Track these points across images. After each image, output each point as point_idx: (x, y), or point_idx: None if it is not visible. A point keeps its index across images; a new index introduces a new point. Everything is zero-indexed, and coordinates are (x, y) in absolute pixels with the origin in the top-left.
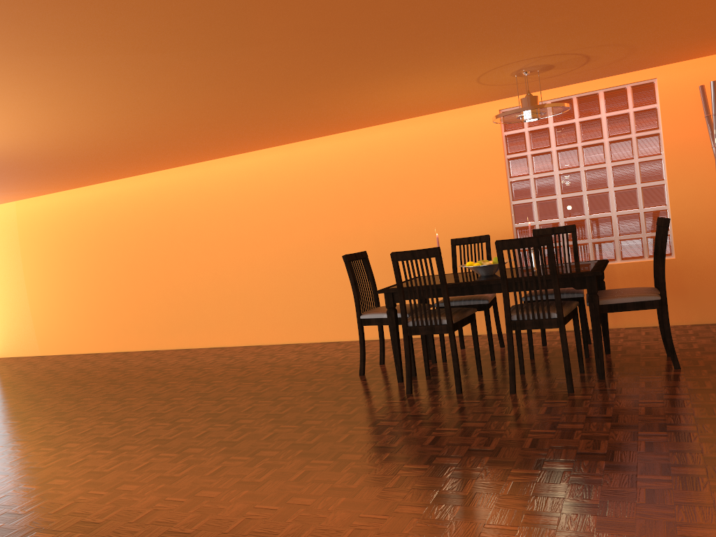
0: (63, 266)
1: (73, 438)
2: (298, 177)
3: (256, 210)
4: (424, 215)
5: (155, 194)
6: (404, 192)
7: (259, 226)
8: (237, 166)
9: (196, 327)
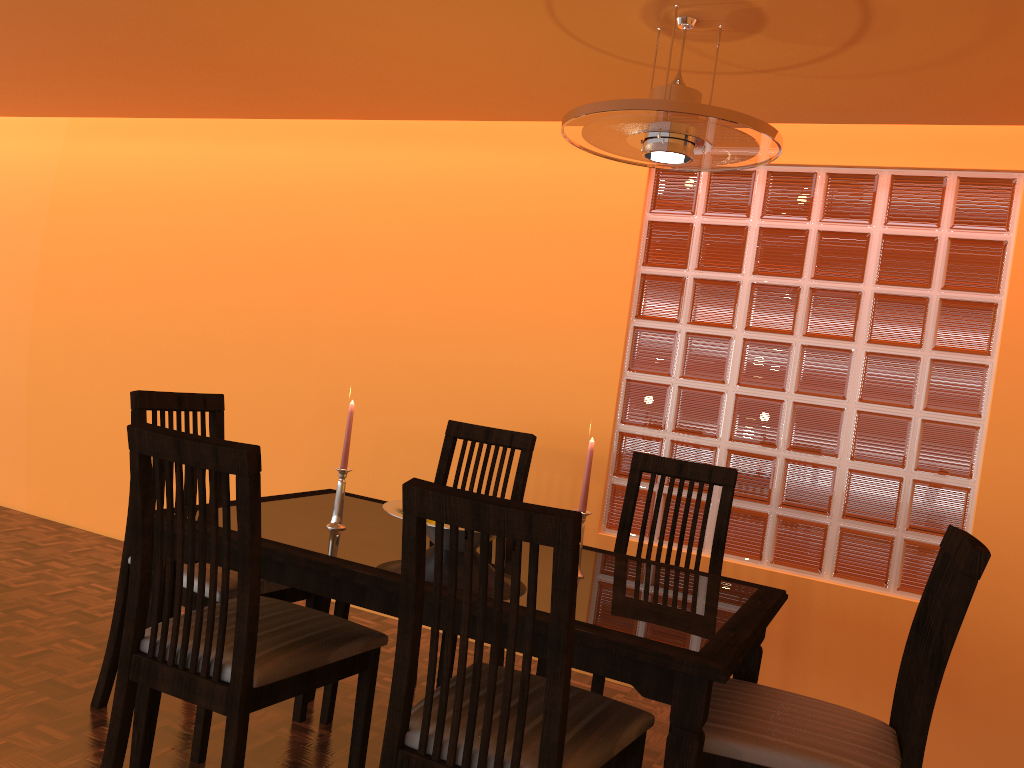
0: None
1: None
2: (224, 204)
3: (133, 250)
4: (439, 349)
5: None
6: (413, 290)
7: (128, 285)
8: (121, 152)
9: None
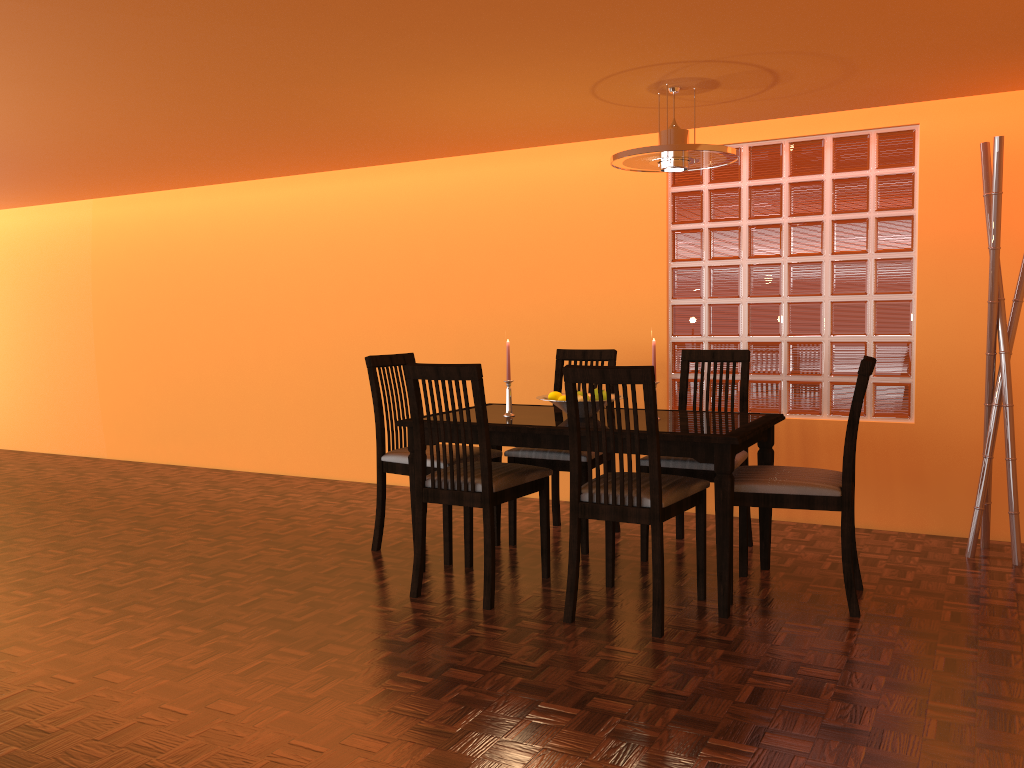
0: (26, 320)
1: None
2: (361, 224)
3: (296, 268)
4: (536, 305)
5: (158, 227)
6: (511, 266)
7: (297, 294)
8: (275, 197)
9: (197, 435)
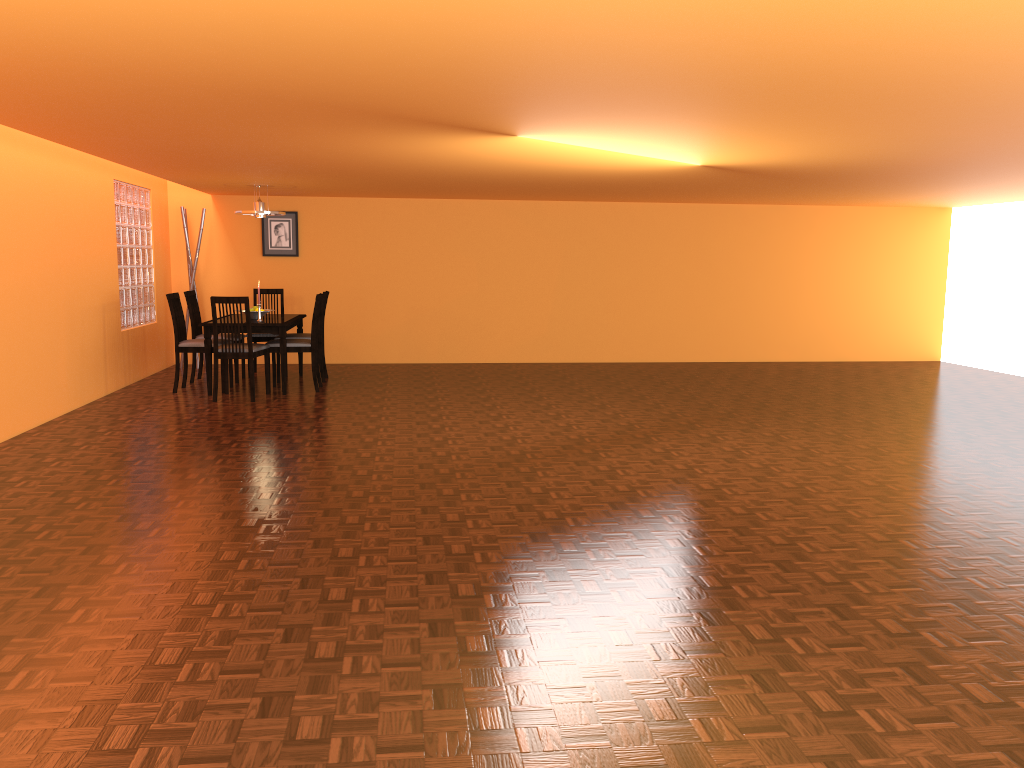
0: None
1: (421, 429)
2: (21, 190)
3: None
4: (88, 267)
5: None
6: (80, 239)
7: None
8: None
9: None
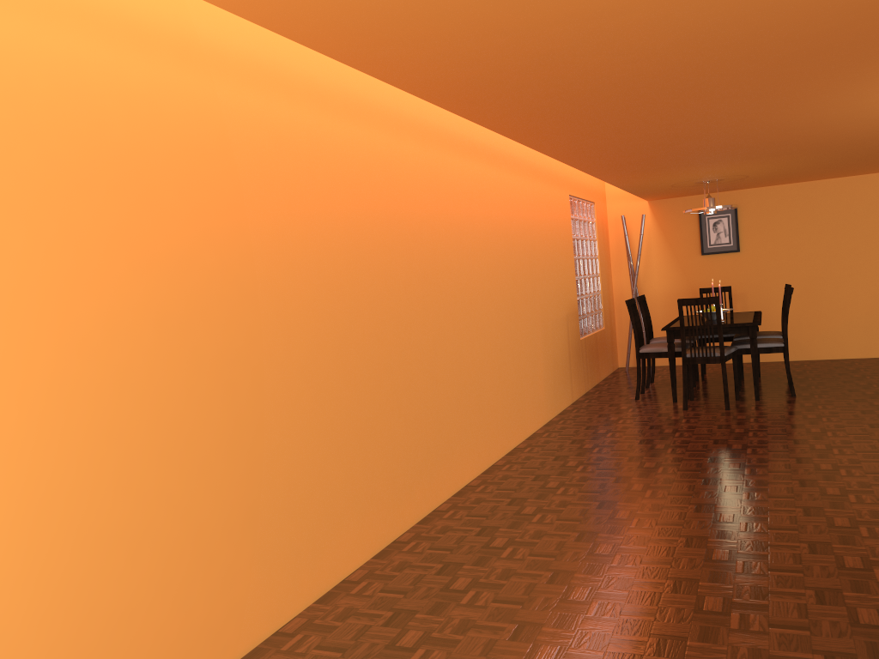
0: (157, 338)
1: None
2: (504, 210)
3: (482, 245)
4: (555, 280)
5: (385, 171)
6: (548, 254)
7: (484, 272)
8: (466, 168)
9: (437, 461)
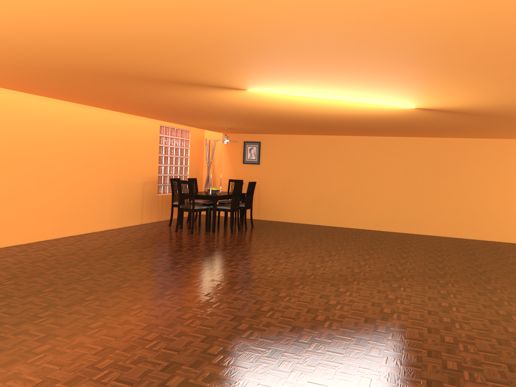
0: None
1: (235, 257)
2: (85, 127)
3: (58, 141)
4: (134, 164)
5: None
6: (129, 151)
7: (57, 153)
8: (50, 105)
9: None
